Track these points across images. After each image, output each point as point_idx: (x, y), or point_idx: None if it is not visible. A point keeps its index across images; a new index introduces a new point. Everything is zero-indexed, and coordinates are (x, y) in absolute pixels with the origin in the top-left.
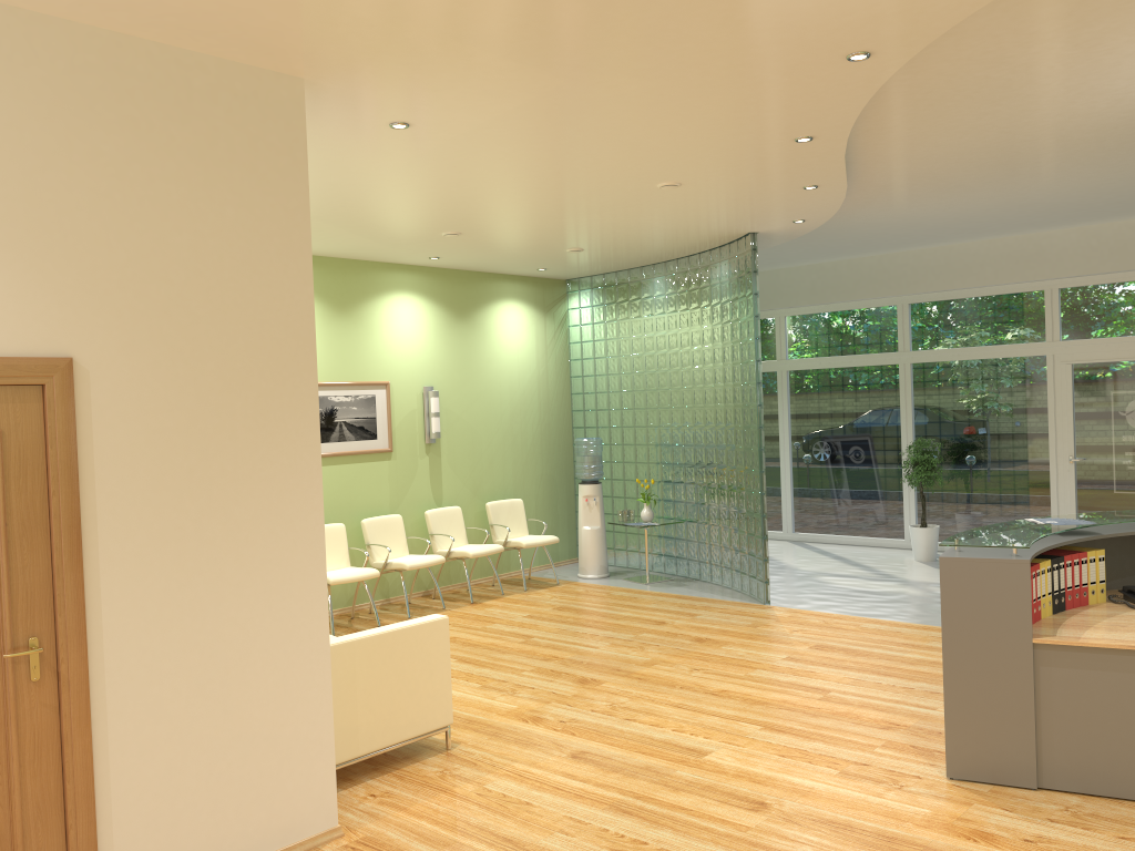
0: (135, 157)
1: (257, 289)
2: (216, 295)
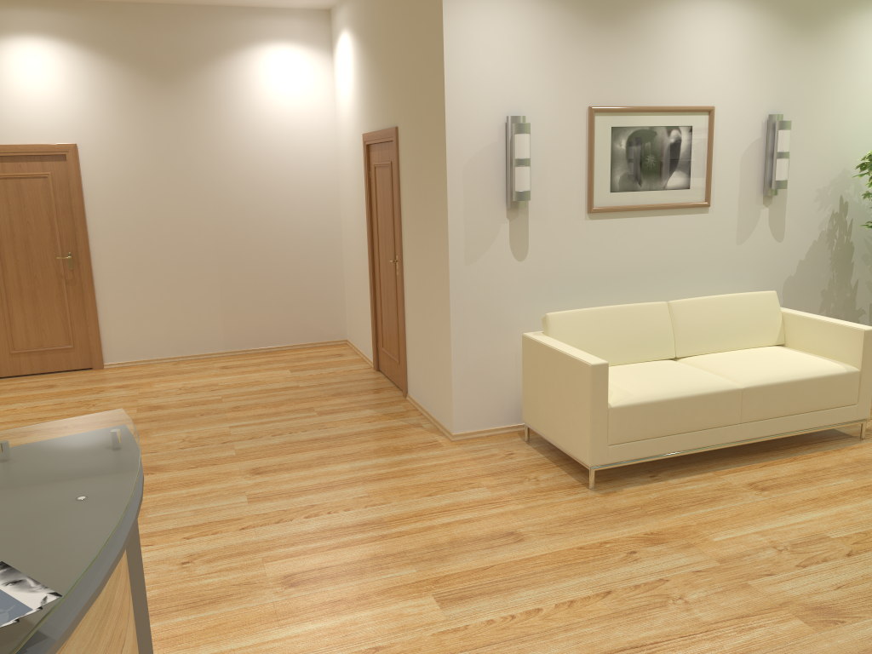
0: (405, 10)
1: (429, 73)
2: (420, 81)
